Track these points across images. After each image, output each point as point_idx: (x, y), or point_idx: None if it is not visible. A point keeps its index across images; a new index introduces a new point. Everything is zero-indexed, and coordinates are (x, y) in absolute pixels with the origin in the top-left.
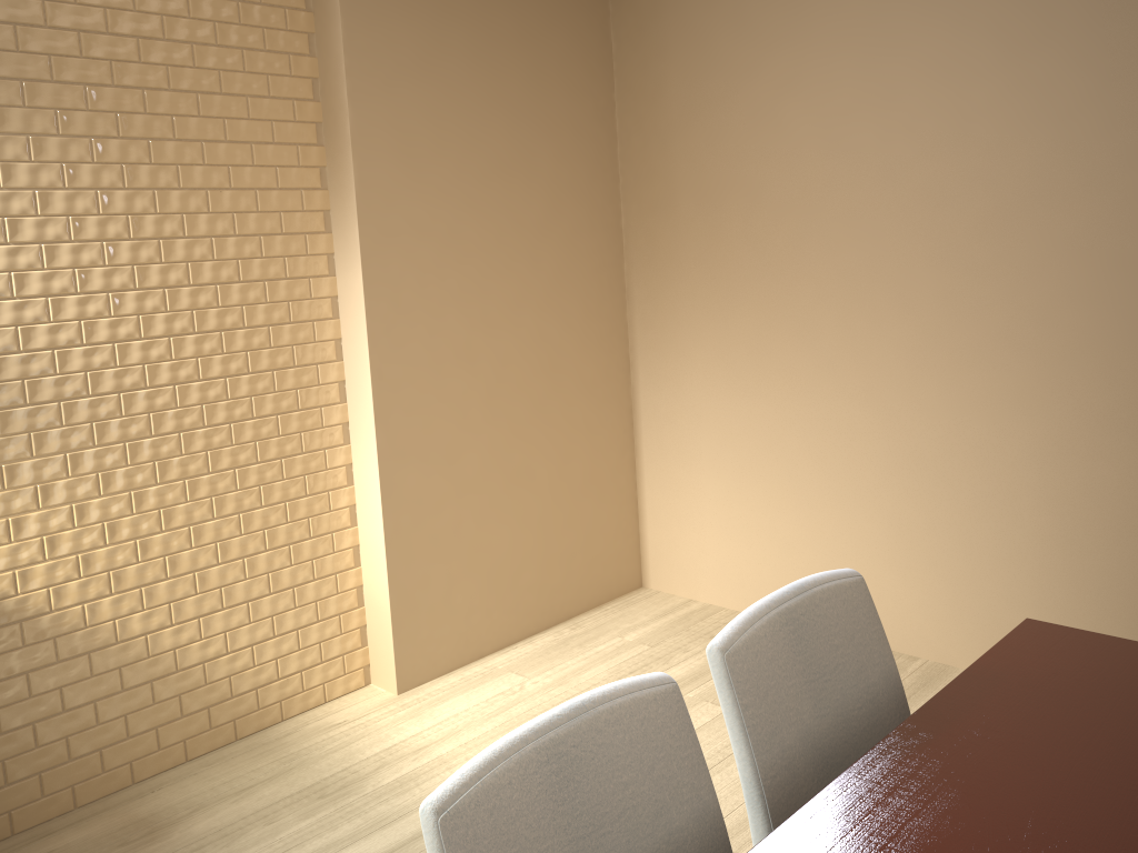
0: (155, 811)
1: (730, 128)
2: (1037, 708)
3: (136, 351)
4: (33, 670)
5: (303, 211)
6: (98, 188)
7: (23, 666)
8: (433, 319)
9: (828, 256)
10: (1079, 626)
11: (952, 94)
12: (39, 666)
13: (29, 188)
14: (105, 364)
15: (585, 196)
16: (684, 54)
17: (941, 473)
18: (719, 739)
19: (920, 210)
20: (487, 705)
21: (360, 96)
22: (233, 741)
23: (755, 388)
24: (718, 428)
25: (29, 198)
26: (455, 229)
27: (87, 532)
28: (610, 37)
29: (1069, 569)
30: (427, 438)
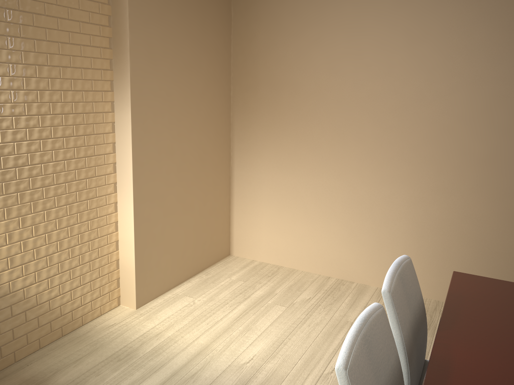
0: (33, 375)
1: (287, 58)
2: (482, 306)
3: (24, 147)
4: None
5: (102, 80)
6: (9, 62)
7: None
8: (158, 135)
9: (327, 116)
10: (419, 268)
11: (386, 56)
12: None
13: None
14: (9, 153)
15: (218, 81)
16: (267, 23)
17: (369, 208)
18: (289, 320)
19: (369, 101)
20: (181, 312)
21: (134, 27)
22: (61, 337)
23: (290, 170)
24: (271, 186)
25: None
26: (168, 93)
27: None
28: (231, 9)
29: (417, 246)
30: (153, 190)
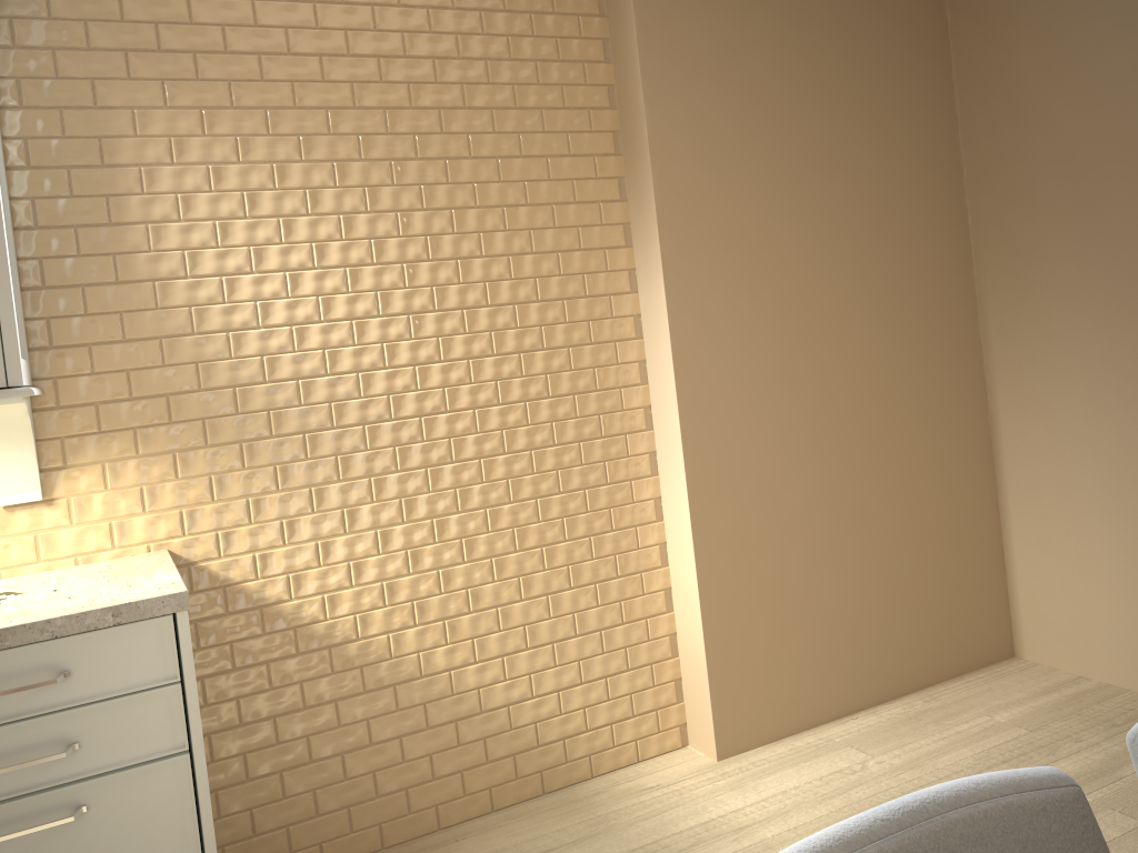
0: None
1: (1106, 89)
2: None
3: (435, 374)
4: (342, 698)
5: (602, 225)
6: (398, 210)
7: (332, 694)
8: (746, 335)
9: None
10: None
11: None
12: (347, 695)
13: (334, 213)
14: (406, 387)
15: (920, 192)
16: (1038, 12)
17: None
18: None
19: None
20: (821, 784)
21: (657, 96)
22: (540, 794)
23: None
24: (1108, 461)
25: (334, 223)
26: (767, 235)
27: (391, 559)
28: (944, 9)
29: None
30: (742, 469)
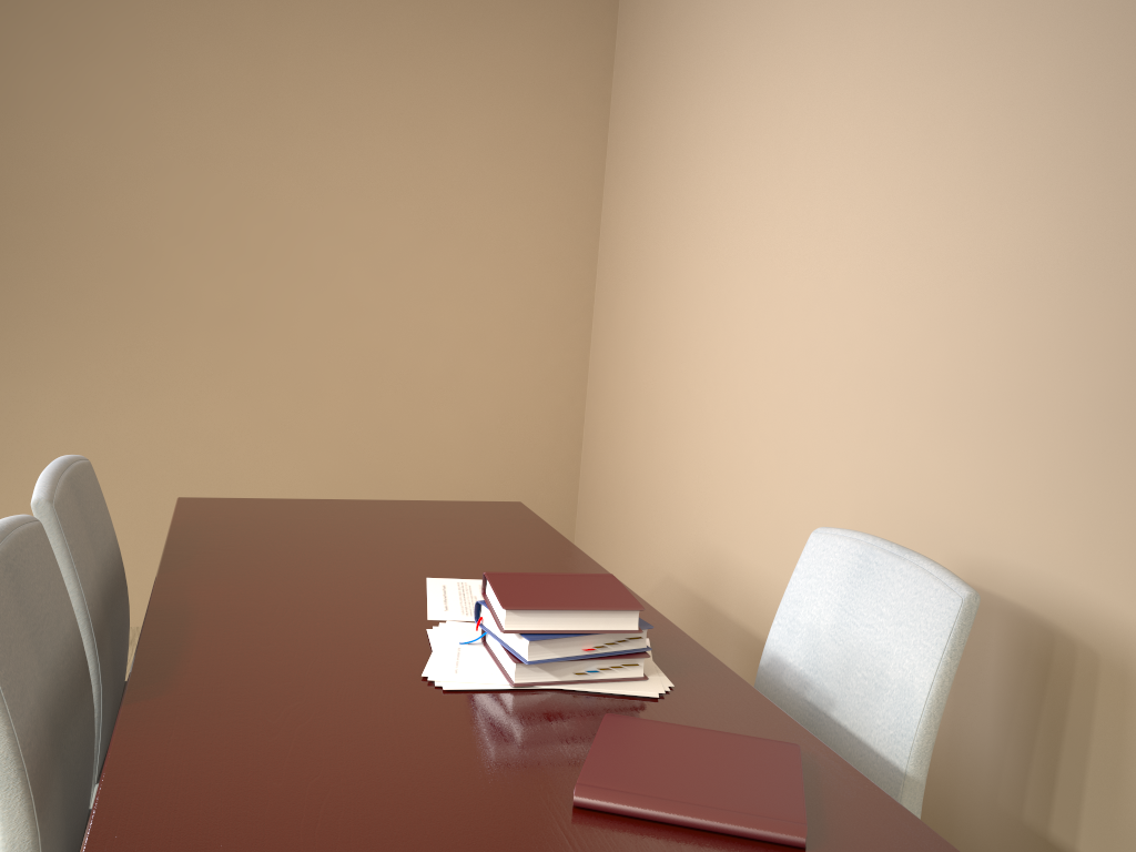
0: None
1: None
2: (240, 533)
3: None
4: None
5: None
6: None
7: None
8: None
9: None
10: None
11: (4, 76)
12: None
13: None
14: None
15: None
16: None
17: None
18: None
19: None
20: None
21: None
22: None
23: None
24: None
25: None
26: None
27: None
28: None
29: None
30: None
